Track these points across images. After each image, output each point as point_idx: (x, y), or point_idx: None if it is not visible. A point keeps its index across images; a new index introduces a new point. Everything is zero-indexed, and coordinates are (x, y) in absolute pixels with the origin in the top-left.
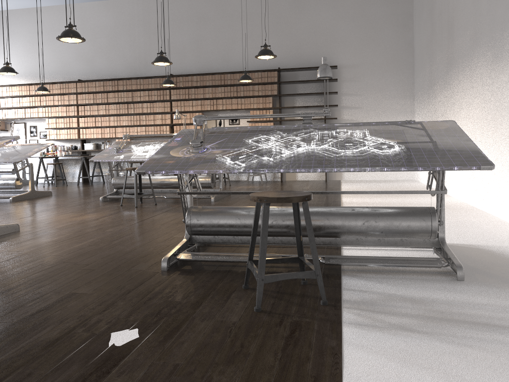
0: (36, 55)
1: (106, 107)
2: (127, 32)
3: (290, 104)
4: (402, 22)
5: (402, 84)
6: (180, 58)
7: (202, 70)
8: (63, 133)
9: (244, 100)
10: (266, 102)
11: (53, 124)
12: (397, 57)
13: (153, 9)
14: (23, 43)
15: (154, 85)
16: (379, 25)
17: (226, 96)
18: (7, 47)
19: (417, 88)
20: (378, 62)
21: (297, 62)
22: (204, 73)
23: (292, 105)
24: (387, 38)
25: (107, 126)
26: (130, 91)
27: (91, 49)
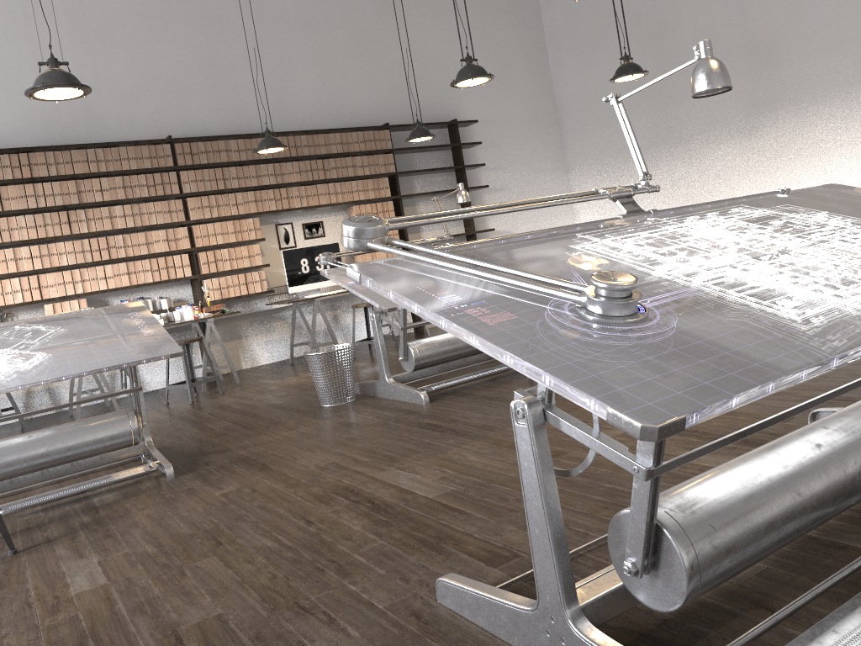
0: None
1: (2, 224)
2: (22, 33)
3: (406, 191)
4: (535, 56)
5: (550, 151)
6: (177, 102)
7: (231, 128)
8: None
9: (339, 185)
10: (380, 188)
11: None
12: (538, 110)
13: None
14: None
15: (137, 161)
16: (509, 58)
17: (306, 179)
18: None
19: (587, 154)
20: (516, 117)
21: (406, 115)
22: (253, 134)
23: (410, 192)
24: (522, 79)
25: (13, 272)
26: (61, 180)
27: None
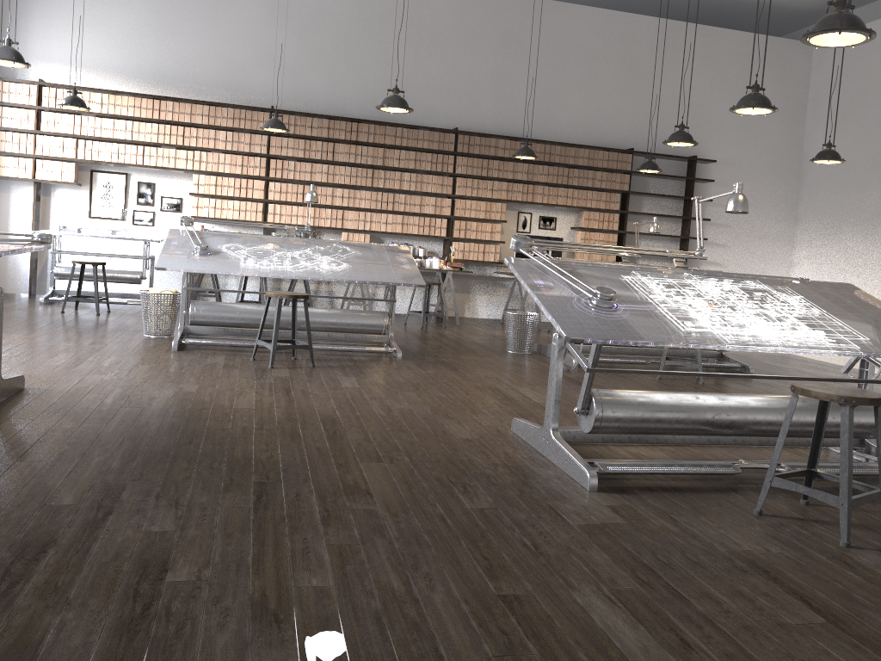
0: (169, 39)
1: (330, 170)
2: (375, 35)
3: (634, 208)
4: (793, 111)
5: (784, 200)
6: (469, 102)
7: (503, 129)
8: (230, 207)
9: (576, 192)
10: (611, 201)
11: (209, 186)
12: (781, 161)
13: (430, 5)
14: (141, 7)
15: (428, 143)
16: None
17: (551, 181)
18: (98, 7)
19: (817, 211)
20: (757, 164)
21: (652, 144)
22: (518, 138)
23: (637, 210)
24: (773, 130)
25: (329, 205)
26: (374, 146)
27: (296, 52)
